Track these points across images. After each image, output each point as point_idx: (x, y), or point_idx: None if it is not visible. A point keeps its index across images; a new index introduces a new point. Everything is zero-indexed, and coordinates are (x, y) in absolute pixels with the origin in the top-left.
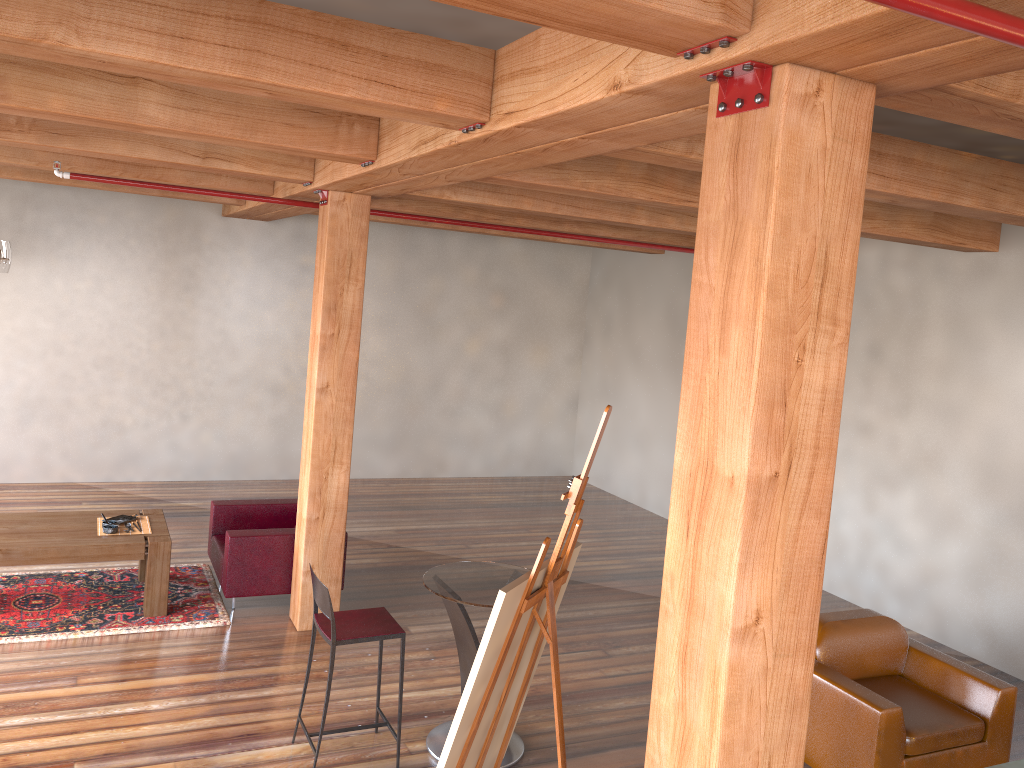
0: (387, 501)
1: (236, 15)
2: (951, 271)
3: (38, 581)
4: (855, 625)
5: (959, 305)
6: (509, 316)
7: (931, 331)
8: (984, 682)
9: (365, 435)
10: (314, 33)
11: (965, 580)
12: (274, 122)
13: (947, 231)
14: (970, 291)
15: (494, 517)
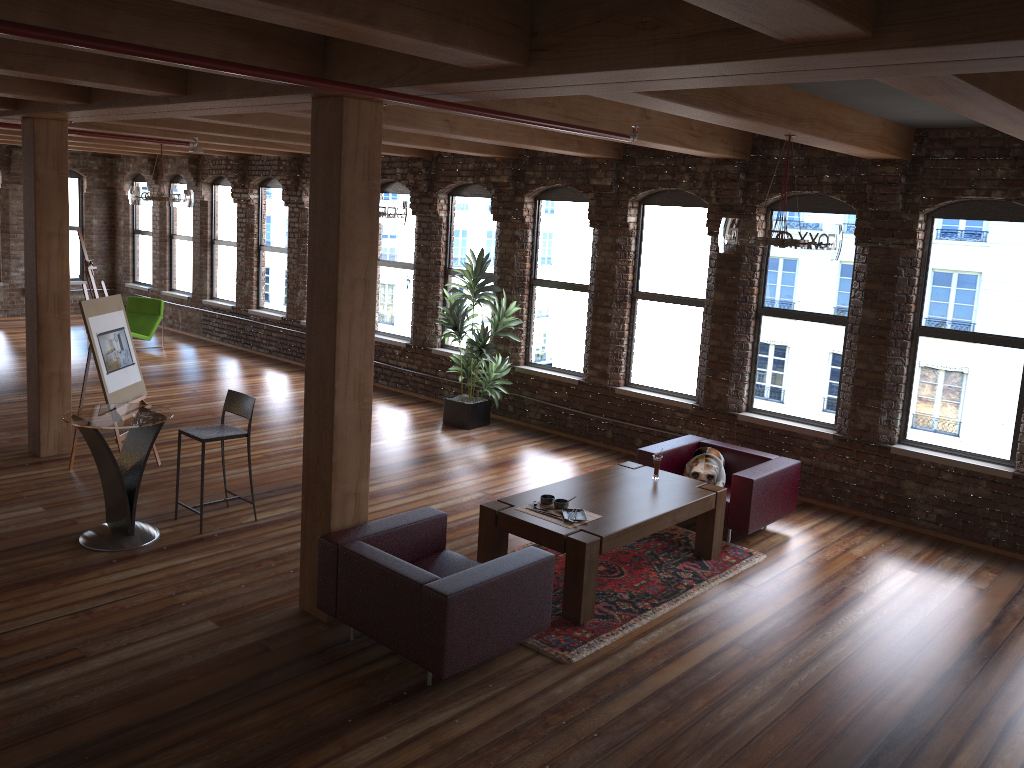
0: None
1: None
2: None
3: (654, 587)
4: None
5: None
6: None
7: None
8: None
9: None
10: None
11: None
12: None
13: None
14: None
15: None
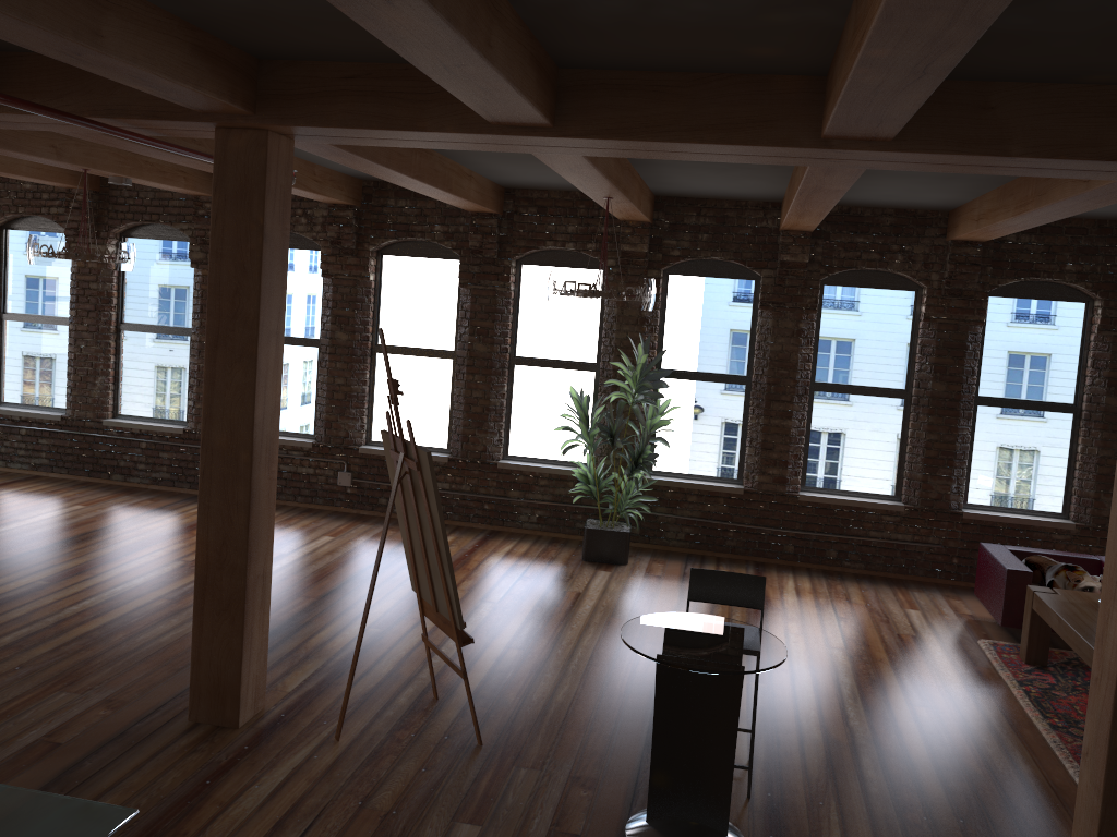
0: None
1: None
2: None
3: None
4: None
5: None
6: None
7: None
8: None
9: None
10: None
11: None
12: None
13: None
14: None
15: None
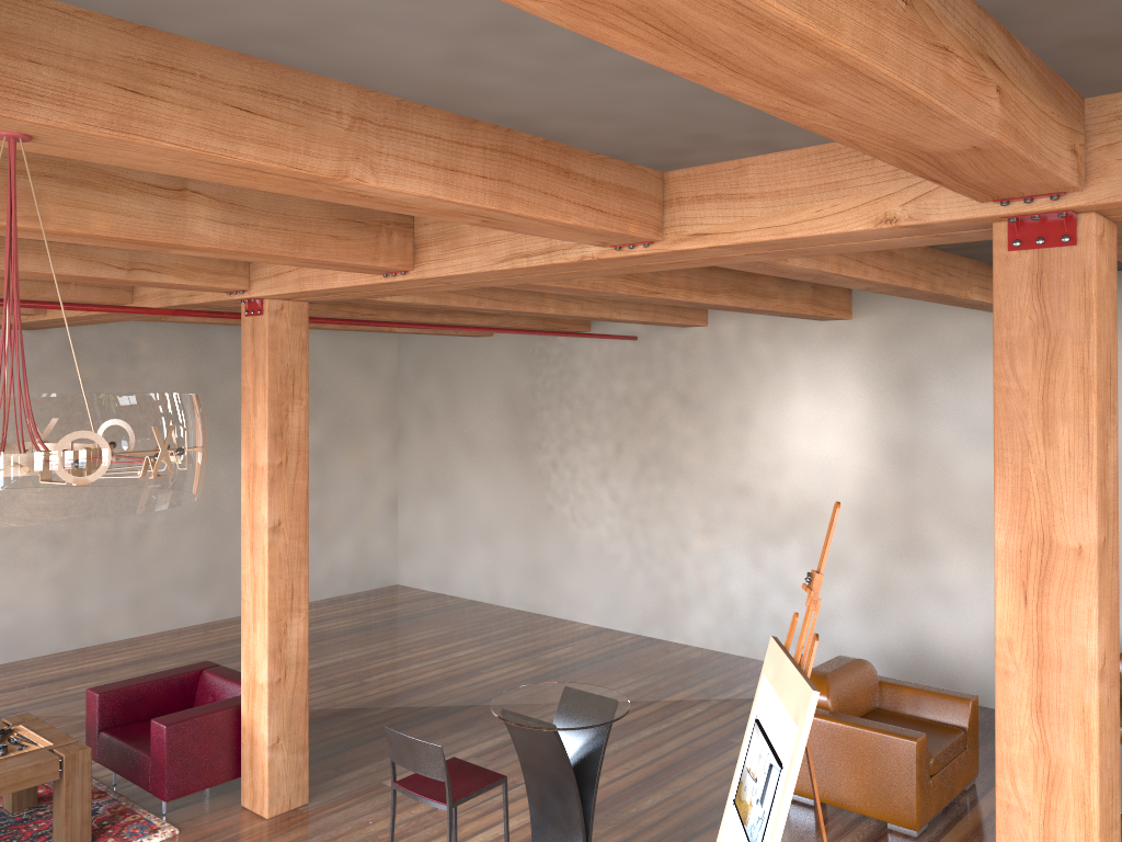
0: (226, 650)
1: (490, 145)
2: (810, 338)
3: None
4: (845, 671)
5: (821, 368)
6: (320, 416)
7: (797, 394)
8: (955, 697)
9: (170, 577)
10: (546, 161)
11: (858, 615)
12: (320, 235)
13: (821, 304)
14: (830, 355)
15: (360, 644)
